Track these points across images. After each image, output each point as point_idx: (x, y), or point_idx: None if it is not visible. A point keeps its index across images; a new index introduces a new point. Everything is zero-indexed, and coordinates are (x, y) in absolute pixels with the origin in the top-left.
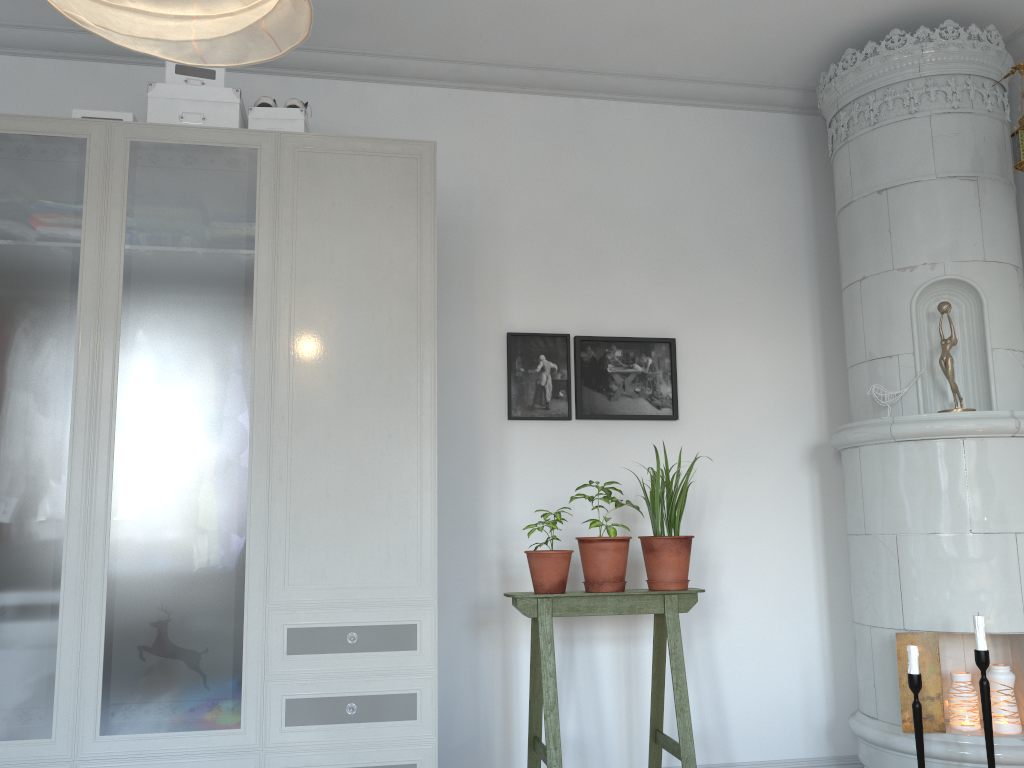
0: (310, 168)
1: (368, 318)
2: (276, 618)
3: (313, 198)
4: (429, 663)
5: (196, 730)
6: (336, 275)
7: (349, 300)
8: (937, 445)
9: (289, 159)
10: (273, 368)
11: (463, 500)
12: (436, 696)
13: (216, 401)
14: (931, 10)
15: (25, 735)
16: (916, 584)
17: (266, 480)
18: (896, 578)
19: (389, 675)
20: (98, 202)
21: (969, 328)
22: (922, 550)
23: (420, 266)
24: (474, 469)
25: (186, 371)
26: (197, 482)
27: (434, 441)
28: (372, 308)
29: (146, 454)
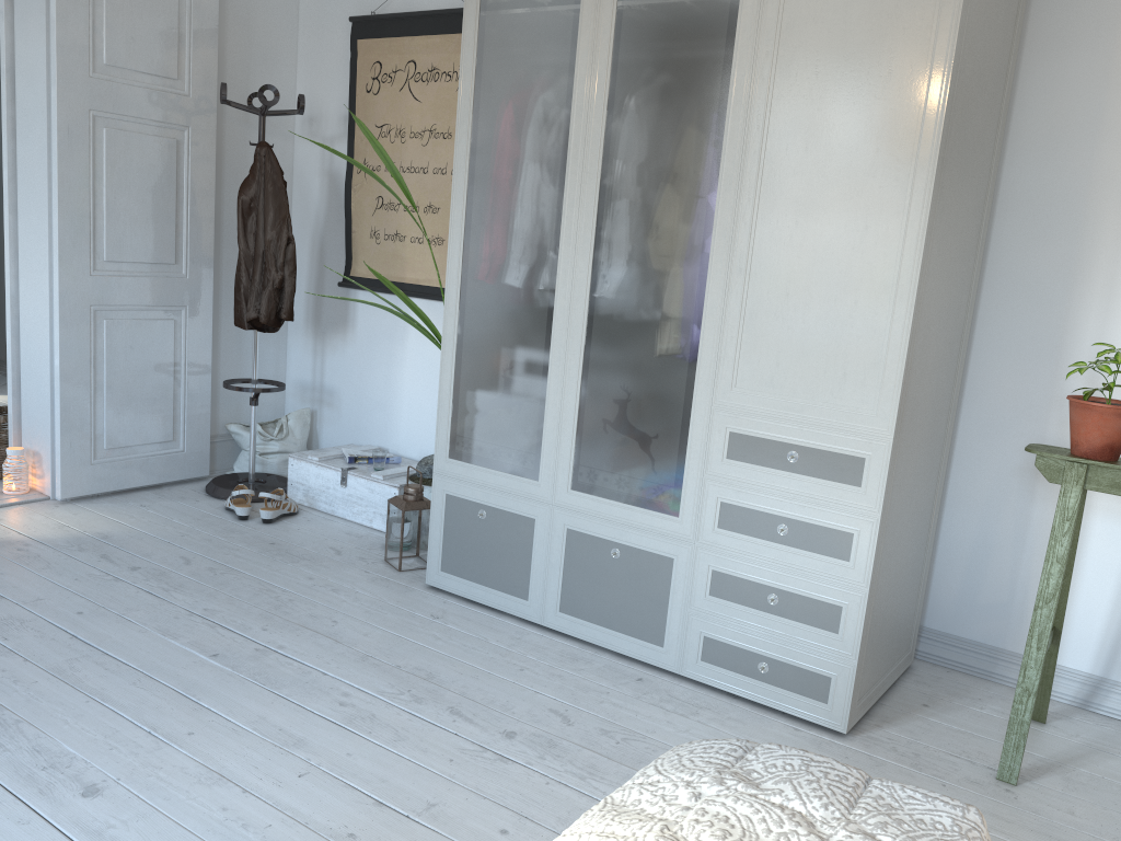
0: None
1: (861, 73)
2: (720, 419)
3: None
4: (872, 505)
5: None
6: (829, 16)
7: (840, 49)
8: None
9: None
10: (744, 141)
11: (1046, 312)
12: (874, 544)
13: None
14: None
15: None
16: None
17: (725, 271)
18: None
19: (825, 506)
20: None
21: None
22: None
23: None
24: (1071, 272)
25: None
26: None
27: (920, 239)
28: (868, 58)
29: None
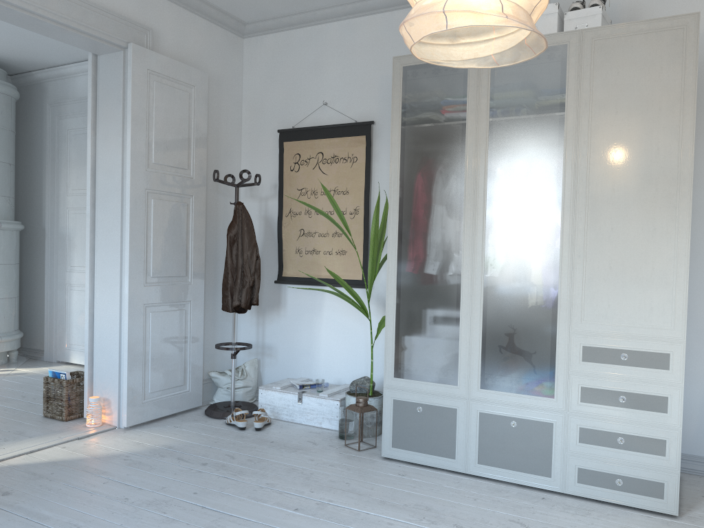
0: (602, 50)
1: (641, 150)
2: (575, 339)
3: (604, 71)
4: (677, 379)
5: (546, 392)
6: (619, 122)
7: (627, 138)
8: None
9: (588, 47)
10: (575, 187)
11: None
12: (682, 401)
13: (559, 190)
14: None
15: (455, 378)
16: None
17: (570, 257)
18: None
19: (648, 383)
20: (474, 95)
21: None
22: None
23: (682, 109)
24: None
25: (541, 171)
26: (546, 243)
27: (688, 233)
28: (644, 142)
29: (516, 225)
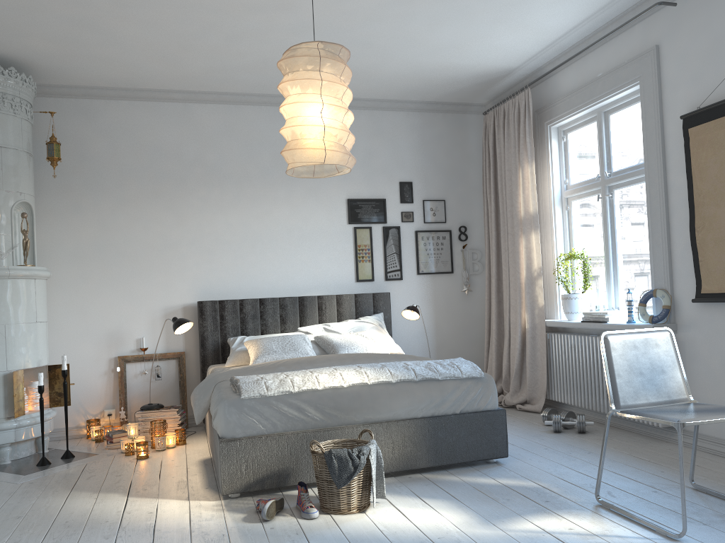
0: None
1: None
2: None
3: None
4: None
5: None
6: None
7: None
8: (26, 281)
9: None
10: None
11: None
12: None
13: None
14: (21, 64)
15: None
16: (15, 348)
17: None
18: (4, 346)
19: None
20: None
21: (23, 226)
22: (18, 331)
23: None
24: None
25: None
26: None
27: None
28: None
29: None
